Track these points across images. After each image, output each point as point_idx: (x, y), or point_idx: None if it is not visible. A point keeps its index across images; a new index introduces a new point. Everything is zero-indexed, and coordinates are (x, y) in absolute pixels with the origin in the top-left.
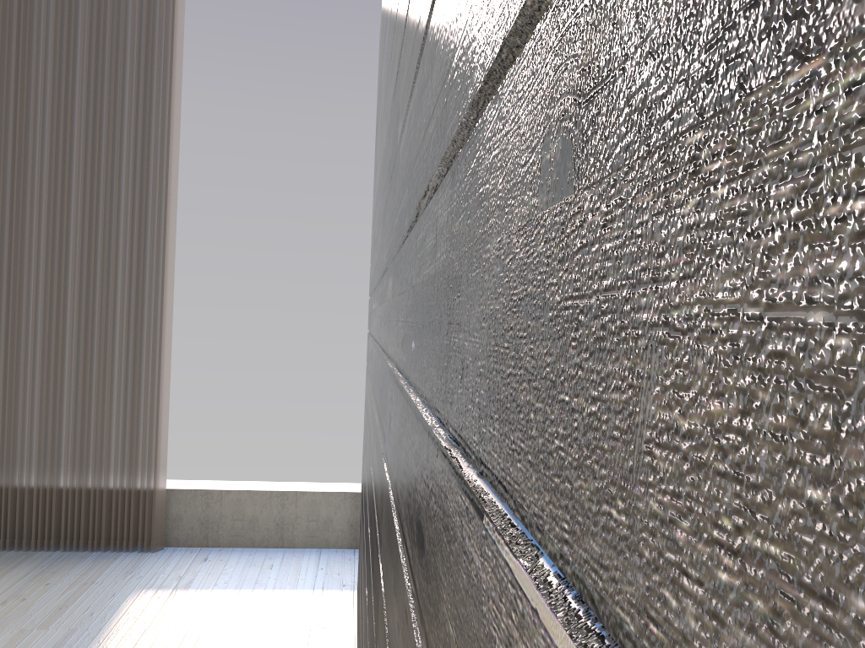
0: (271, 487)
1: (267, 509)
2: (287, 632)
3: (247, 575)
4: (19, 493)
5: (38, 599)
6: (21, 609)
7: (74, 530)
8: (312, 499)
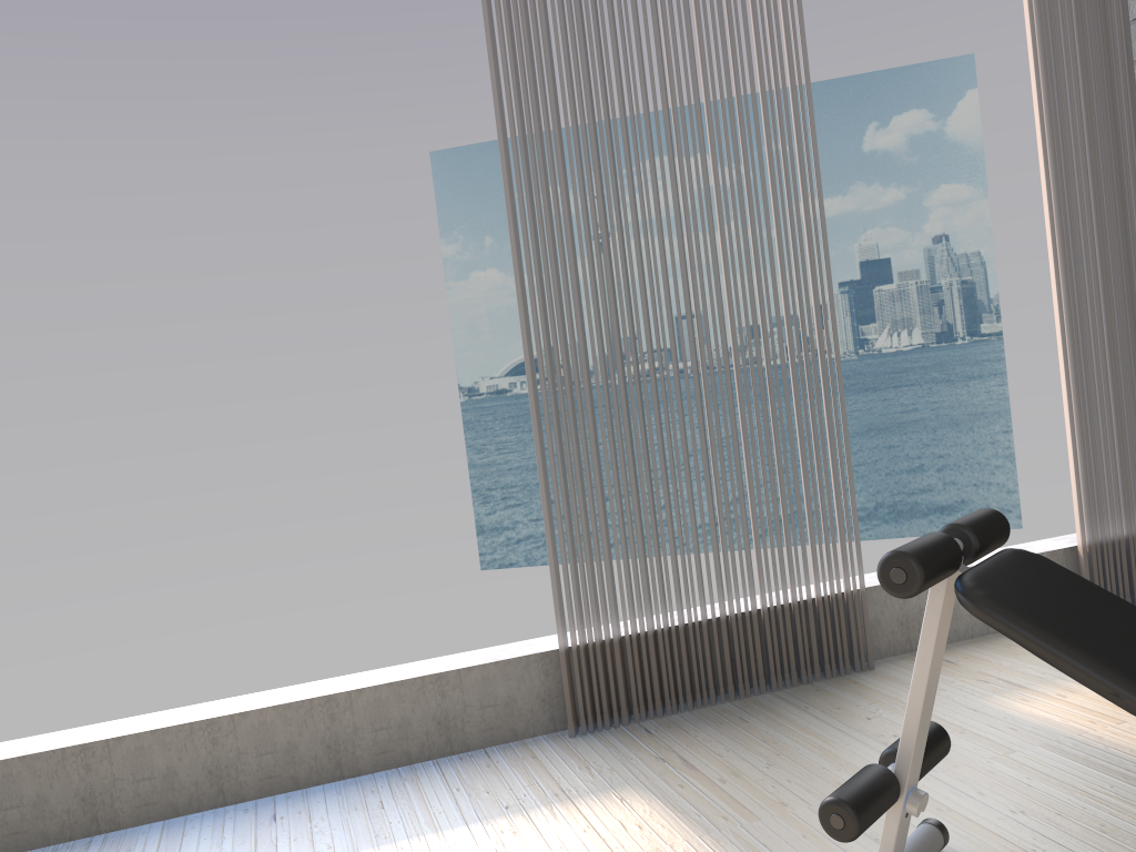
0: None
1: None
2: None
3: (1037, 662)
4: (716, 627)
5: None
6: None
7: (784, 661)
8: None
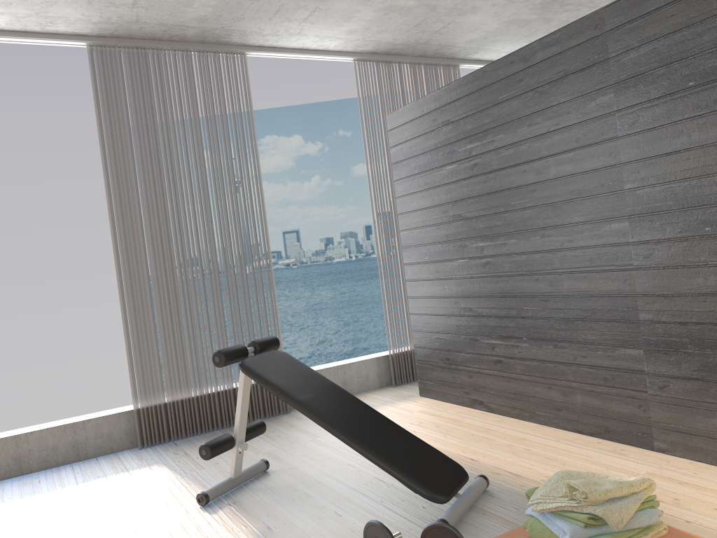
0: (332, 365)
1: (337, 376)
2: (423, 410)
3: None
4: (212, 396)
5: (285, 434)
6: (288, 438)
7: None
8: (357, 365)
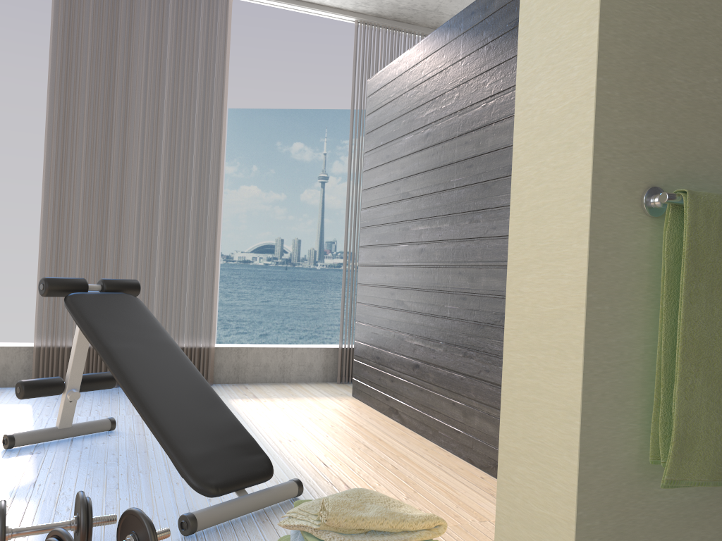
0: (274, 346)
1: (274, 358)
2: (337, 409)
3: (281, 392)
4: None
5: None
6: None
7: None
8: (301, 352)
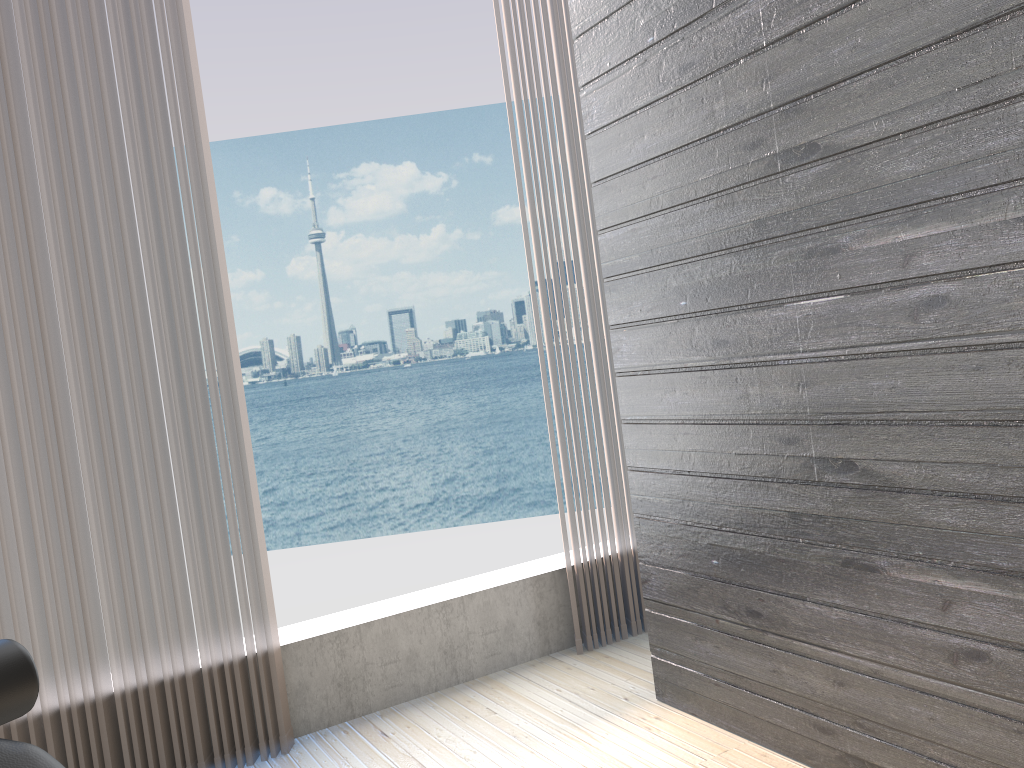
0: (417, 601)
1: (427, 634)
2: None
3: (481, 731)
4: (33, 729)
5: None
6: None
7: (149, 760)
8: (484, 601)
